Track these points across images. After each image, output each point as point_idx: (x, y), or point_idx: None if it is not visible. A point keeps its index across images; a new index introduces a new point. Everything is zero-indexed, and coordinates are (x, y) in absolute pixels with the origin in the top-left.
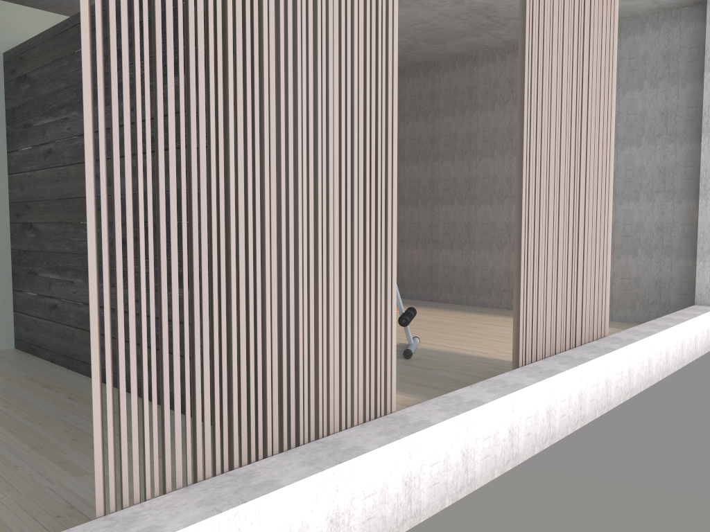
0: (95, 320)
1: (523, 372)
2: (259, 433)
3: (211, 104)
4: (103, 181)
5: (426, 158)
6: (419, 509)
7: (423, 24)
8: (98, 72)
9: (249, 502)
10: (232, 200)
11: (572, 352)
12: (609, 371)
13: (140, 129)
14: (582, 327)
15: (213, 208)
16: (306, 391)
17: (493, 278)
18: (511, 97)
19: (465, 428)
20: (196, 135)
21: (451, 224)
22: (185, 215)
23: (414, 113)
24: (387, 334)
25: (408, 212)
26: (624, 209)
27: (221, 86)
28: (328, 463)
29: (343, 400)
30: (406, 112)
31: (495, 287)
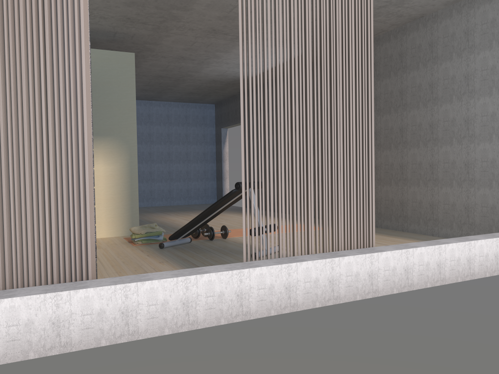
0: None
1: (232, 265)
2: None
3: None
4: None
5: None
6: (70, 342)
7: None
8: None
9: None
10: None
11: (305, 256)
12: (335, 272)
13: None
14: (334, 238)
15: None
16: None
17: (392, 206)
18: (401, 66)
19: (124, 295)
20: None
21: None
22: None
23: None
24: (81, 229)
25: None
26: (481, 149)
27: None
28: None
29: (36, 268)
30: None
31: (394, 214)
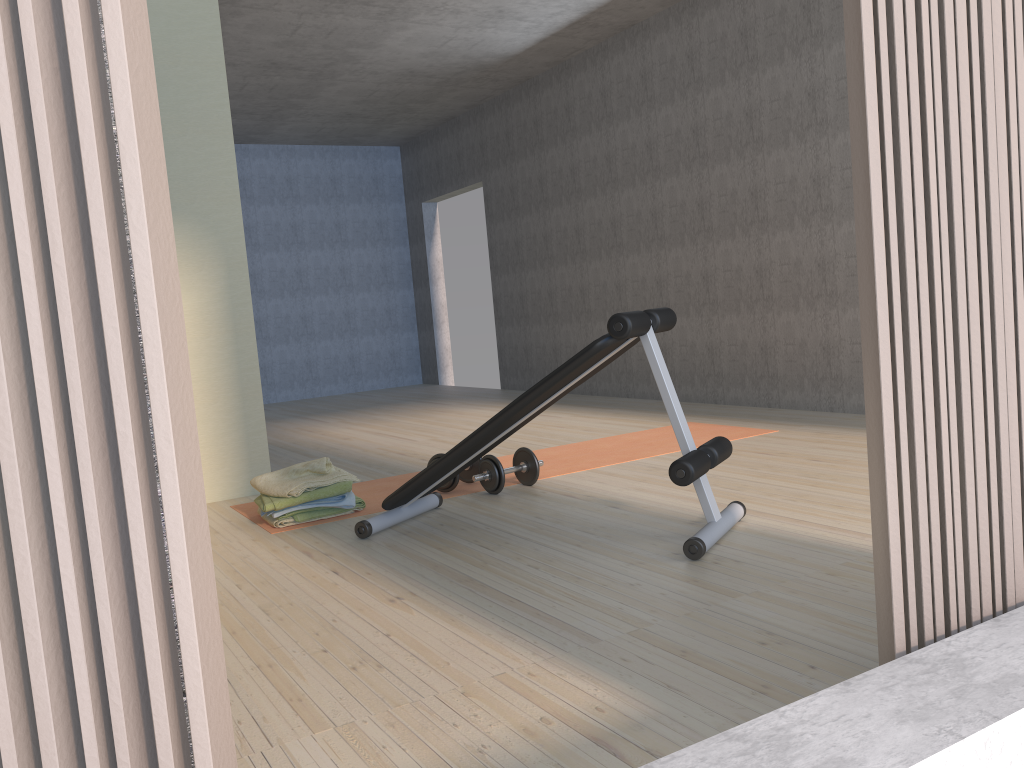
0: None
1: (894, 689)
2: None
3: None
4: None
5: (802, 134)
6: None
7: None
8: None
9: None
10: None
11: None
12: None
13: None
14: None
15: None
16: None
17: None
18: None
19: None
20: None
21: None
22: None
23: (774, 50)
24: (142, 632)
25: (776, 243)
26: None
27: None
28: None
29: None
30: (760, 51)
31: None
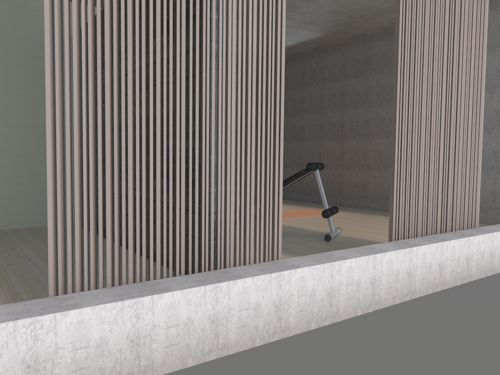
0: (49, 169)
1: (392, 244)
2: (170, 260)
3: (136, 35)
4: (57, 80)
5: (362, 105)
6: (288, 326)
7: (356, 5)
8: (54, 10)
9: (145, 297)
10: (151, 99)
11: (440, 235)
12: (470, 251)
13: (83, 48)
14: (453, 218)
15: (137, 103)
16: (207, 236)
17: None
18: None
19: (330, 274)
20: (167, 75)
21: (379, 152)
22: (115, 106)
23: (354, 73)
24: (274, 204)
25: (348, 144)
26: None
27: (144, 22)
28: (212, 282)
29: (237, 246)
30: (349, 72)
31: None
